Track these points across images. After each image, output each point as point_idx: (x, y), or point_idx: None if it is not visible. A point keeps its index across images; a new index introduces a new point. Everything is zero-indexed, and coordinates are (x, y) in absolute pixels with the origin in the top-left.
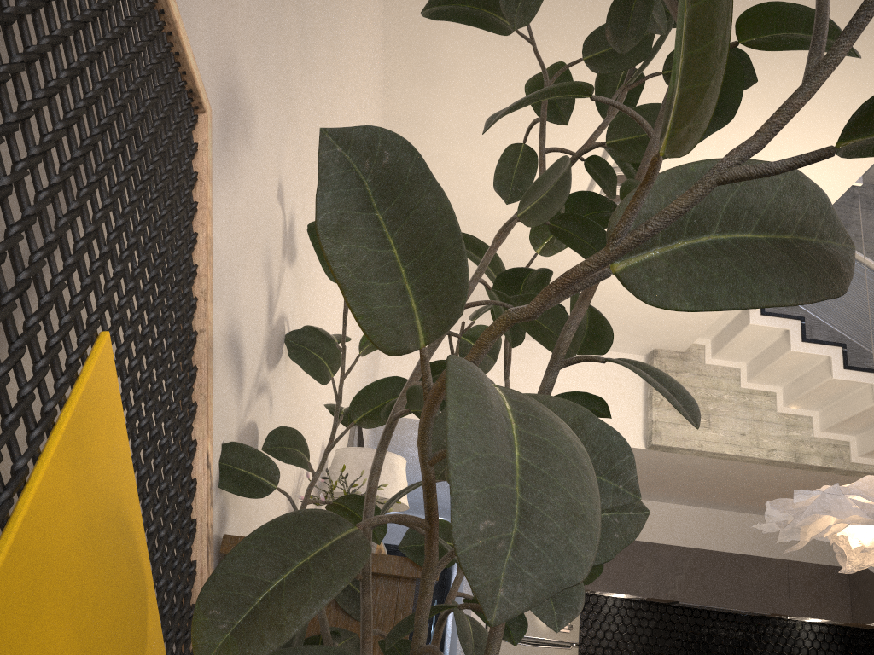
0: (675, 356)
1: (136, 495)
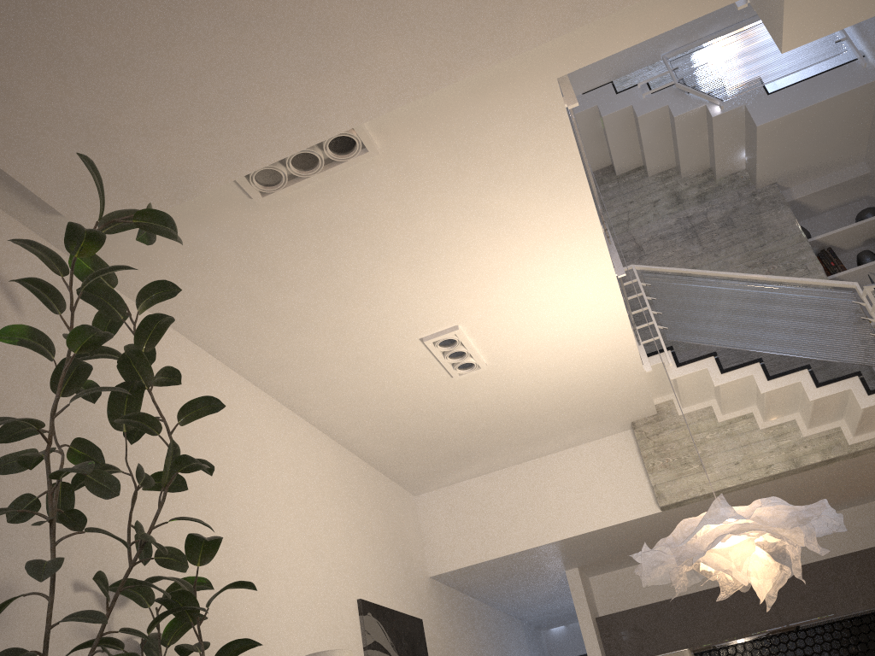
0: (651, 420)
1: None
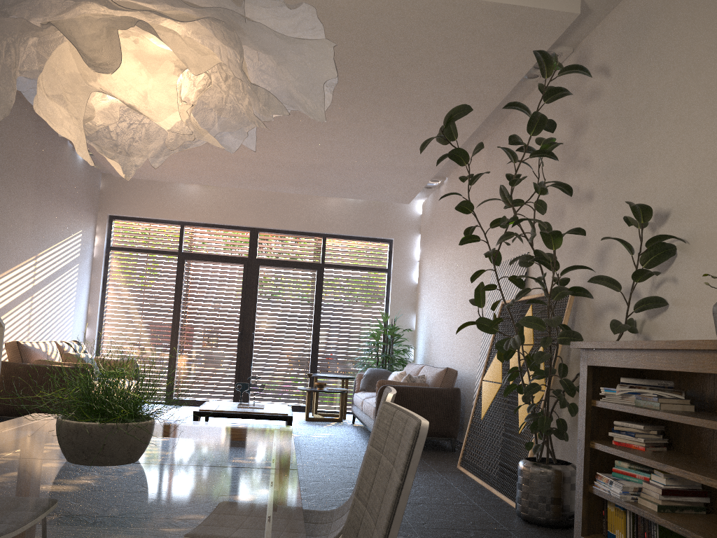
0: None
1: None
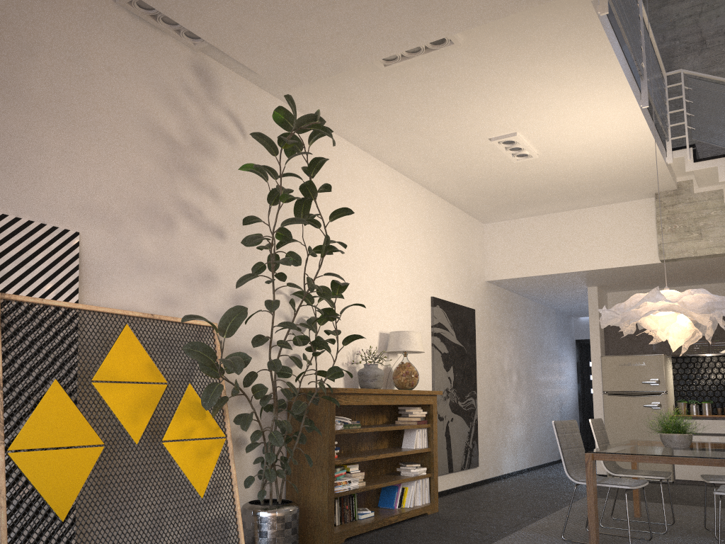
0: (670, 194)
1: (200, 399)
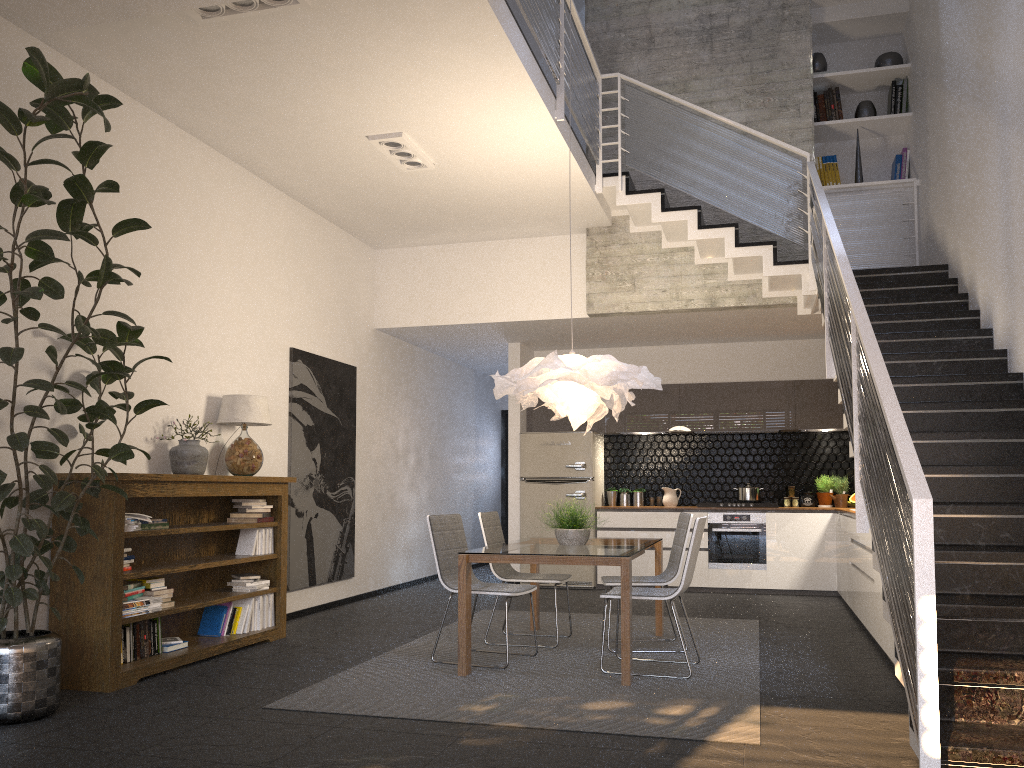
0: (604, 231)
1: None
